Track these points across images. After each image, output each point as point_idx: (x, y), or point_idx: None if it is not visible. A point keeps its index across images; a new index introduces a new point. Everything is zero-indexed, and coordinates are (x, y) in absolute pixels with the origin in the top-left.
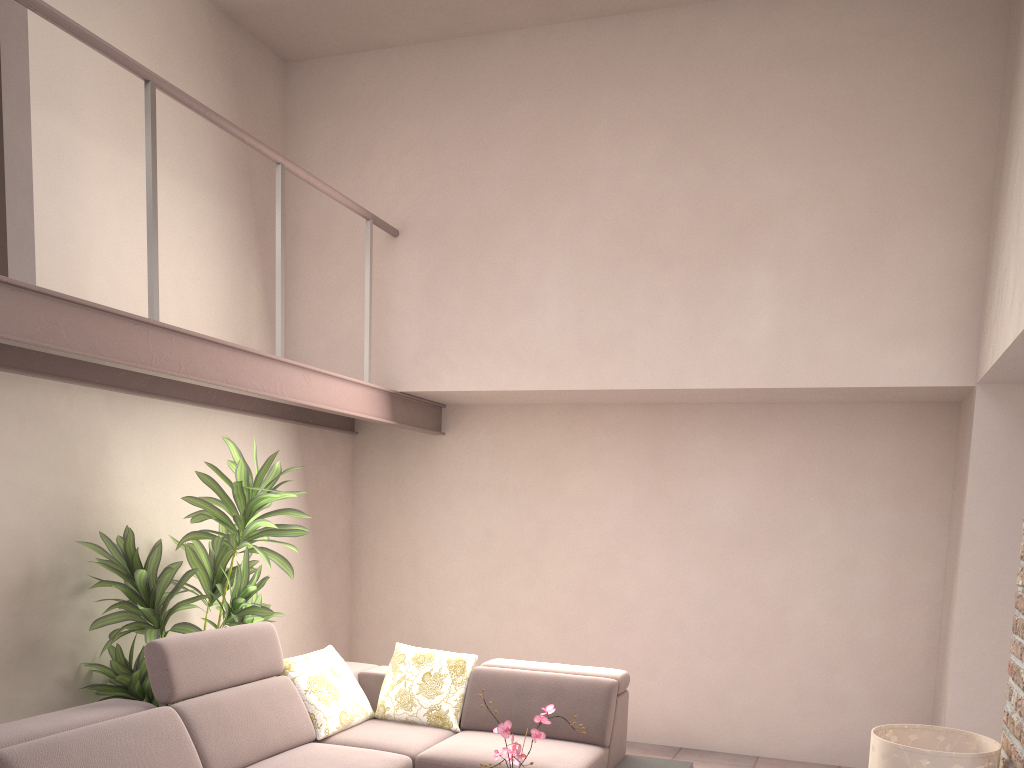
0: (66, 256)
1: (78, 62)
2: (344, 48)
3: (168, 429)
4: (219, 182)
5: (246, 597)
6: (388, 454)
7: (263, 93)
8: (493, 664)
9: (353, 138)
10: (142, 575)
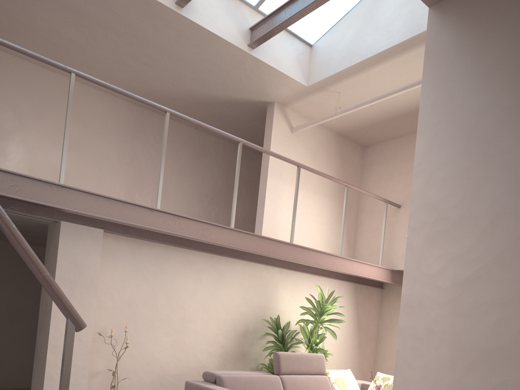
0: (272, 223)
1: (284, 161)
2: (385, 139)
3: (301, 282)
4: (331, 194)
5: (316, 344)
6: (395, 297)
7: (353, 160)
8: None
9: (386, 171)
10: (280, 332)
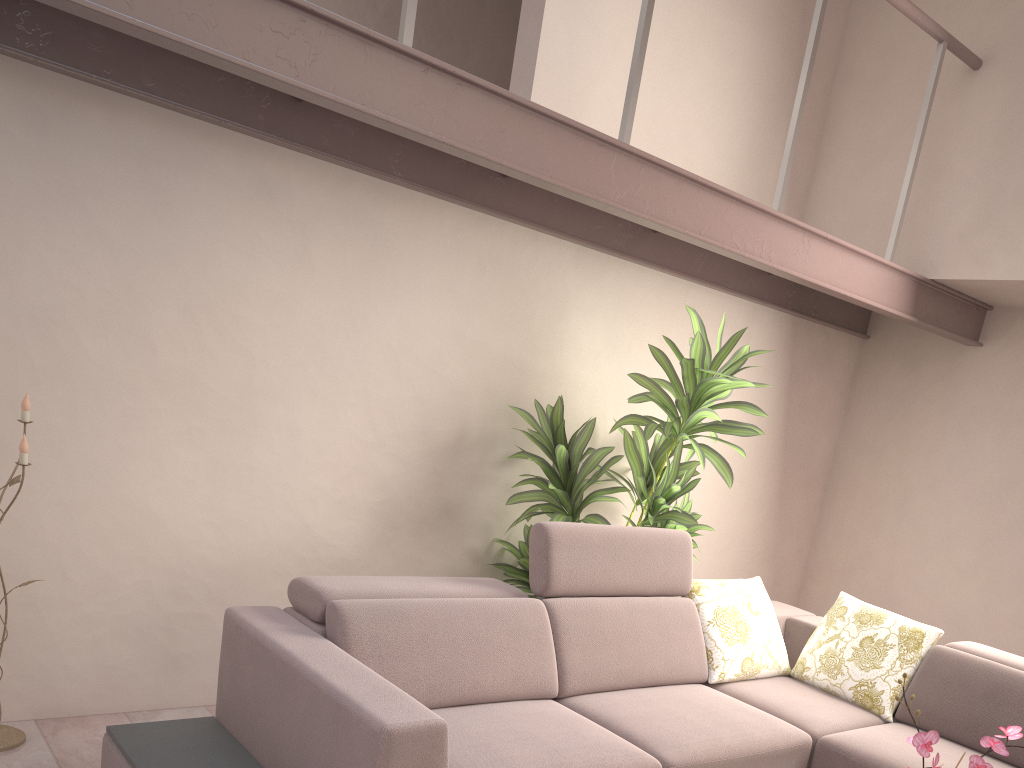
0: (566, 87)
1: None
2: None
3: (638, 299)
4: (763, 8)
5: (668, 498)
6: (900, 366)
7: None
8: (963, 648)
9: None
10: (561, 452)
